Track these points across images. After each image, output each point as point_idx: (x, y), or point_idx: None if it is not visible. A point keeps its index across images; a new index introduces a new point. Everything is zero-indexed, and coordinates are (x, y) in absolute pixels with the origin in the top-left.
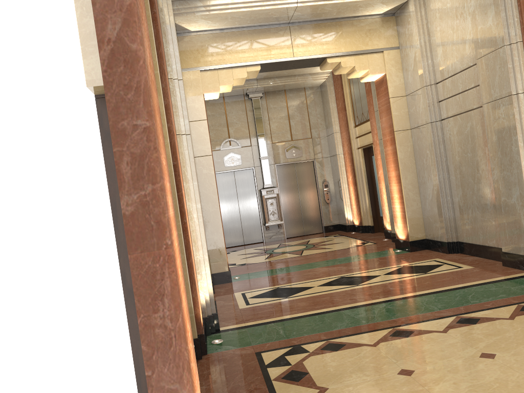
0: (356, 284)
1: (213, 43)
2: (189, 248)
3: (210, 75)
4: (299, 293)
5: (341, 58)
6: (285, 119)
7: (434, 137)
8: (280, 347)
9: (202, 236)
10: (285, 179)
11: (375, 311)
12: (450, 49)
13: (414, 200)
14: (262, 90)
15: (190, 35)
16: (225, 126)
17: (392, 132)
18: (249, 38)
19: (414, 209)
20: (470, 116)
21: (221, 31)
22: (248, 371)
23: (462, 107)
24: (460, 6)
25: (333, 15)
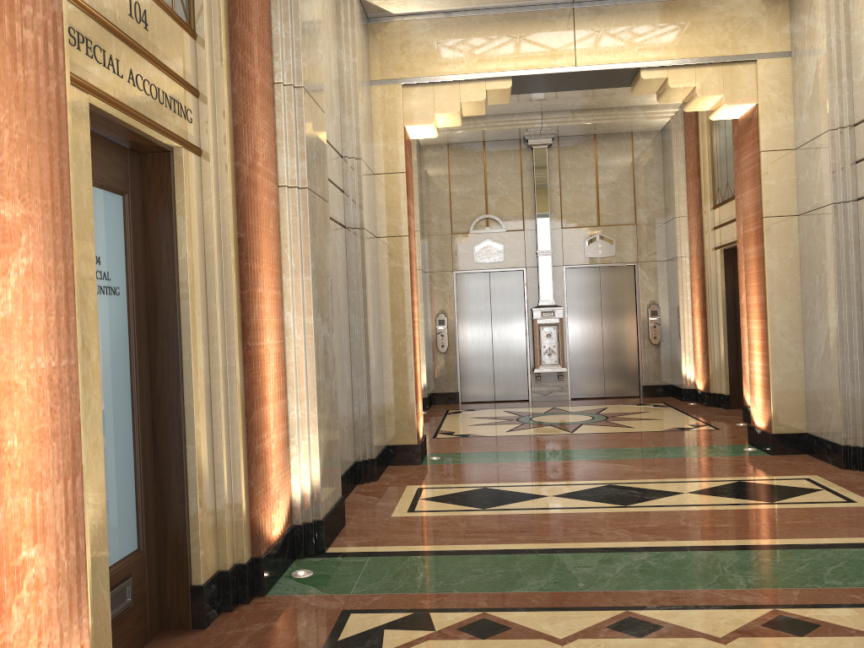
0: (624, 504)
1: (430, 37)
2: (251, 395)
3: (420, 94)
4: (511, 505)
5: (669, 70)
6: (590, 188)
7: (839, 233)
8: (393, 608)
9: (311, 377)
10: (579, 294)
11: (619, 567)
12: None
13: (790, 355)
14: (553, 133)
15: (391, 21)
16: (482, 192)
17: (759, 218)
18: (496, 29)
19: (789, 372)
20: None
21: (446, 15)
22: (298, 647)
23: None
24: None
25: None
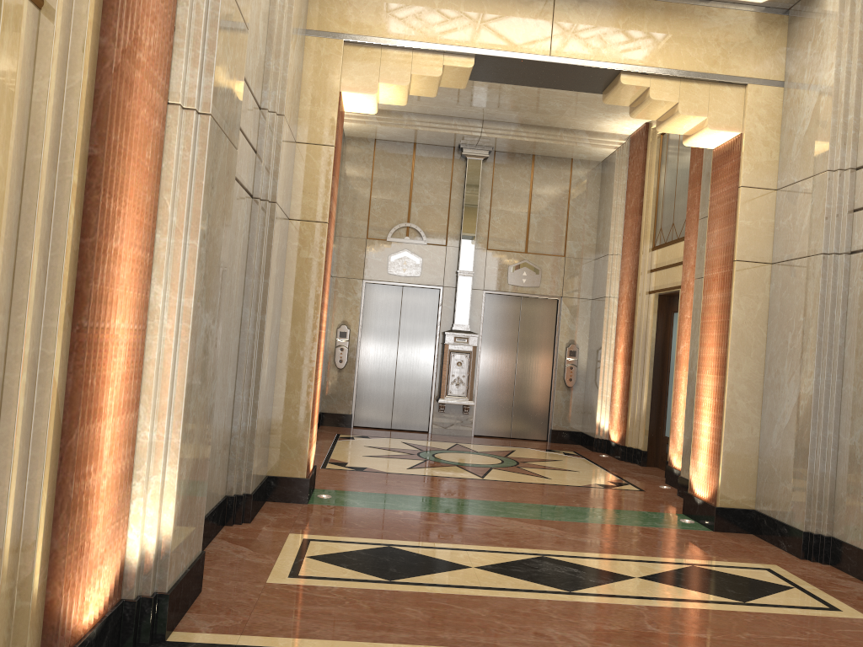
0: (567, 589)
1: None
2: (76, 404)
3: (364, 56)
4: (425, 578)
5: (652, 79)
6: (522, 211)
7: (825, 288)
8: None
9: (179, 384)
10: (496, 323)
11: None
12: None
13: (746, 419)
14: (490, 145)
15: None
16: (407, 198)
17: (729, 261)
18: None
19: (743, 438)
20: None
21: None
22: None
23: None
24: None
25: None
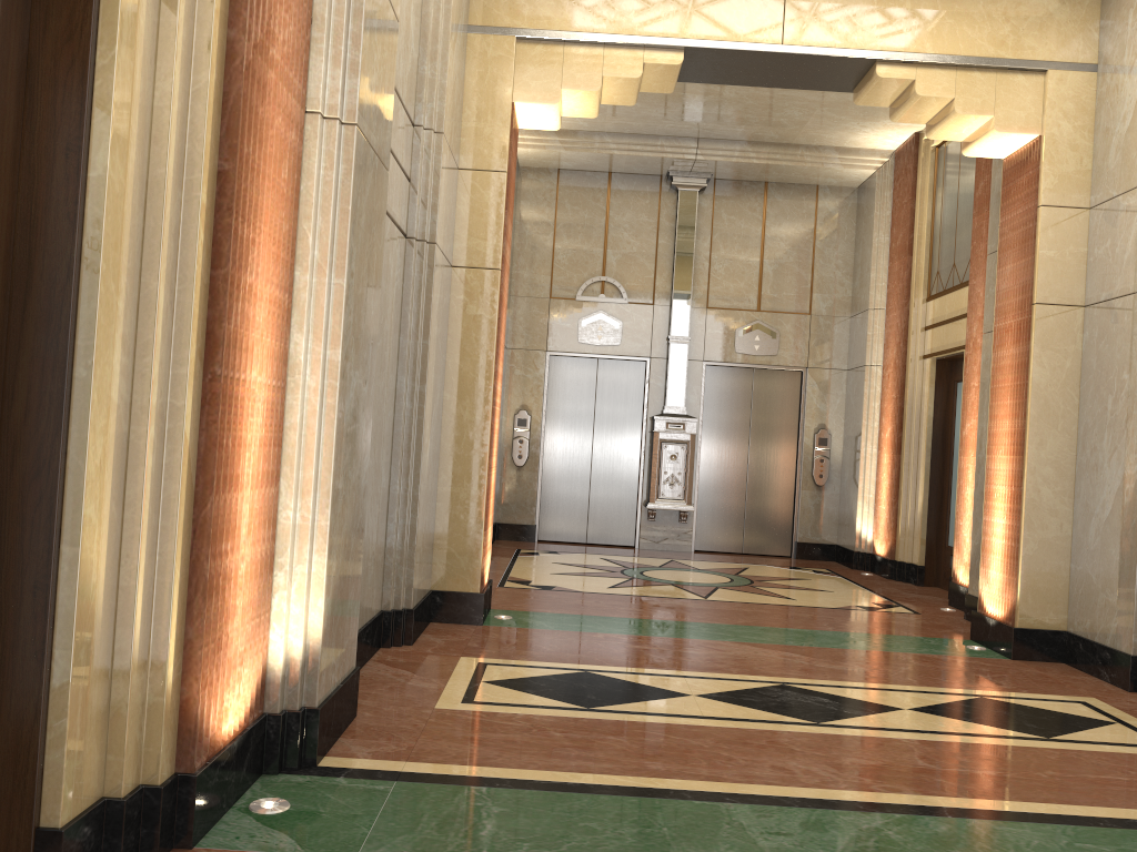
0: (815, 720)
1: None
2: (210, 467)
3: (542, 56)
4: (632, 706)
5: (919, 69)
6: (753, 256)
7: None
8: None
9: (326, 454)
10: (721, 403)
11: (839, 840)
12: None
13: (1053, 512)
14: (709, 171)
15: None
16: (601, 244)
17: (1026, 305)
18: None
19: (1049, 537)
20: None
21: None
22: None
23: None
24: None
25: None
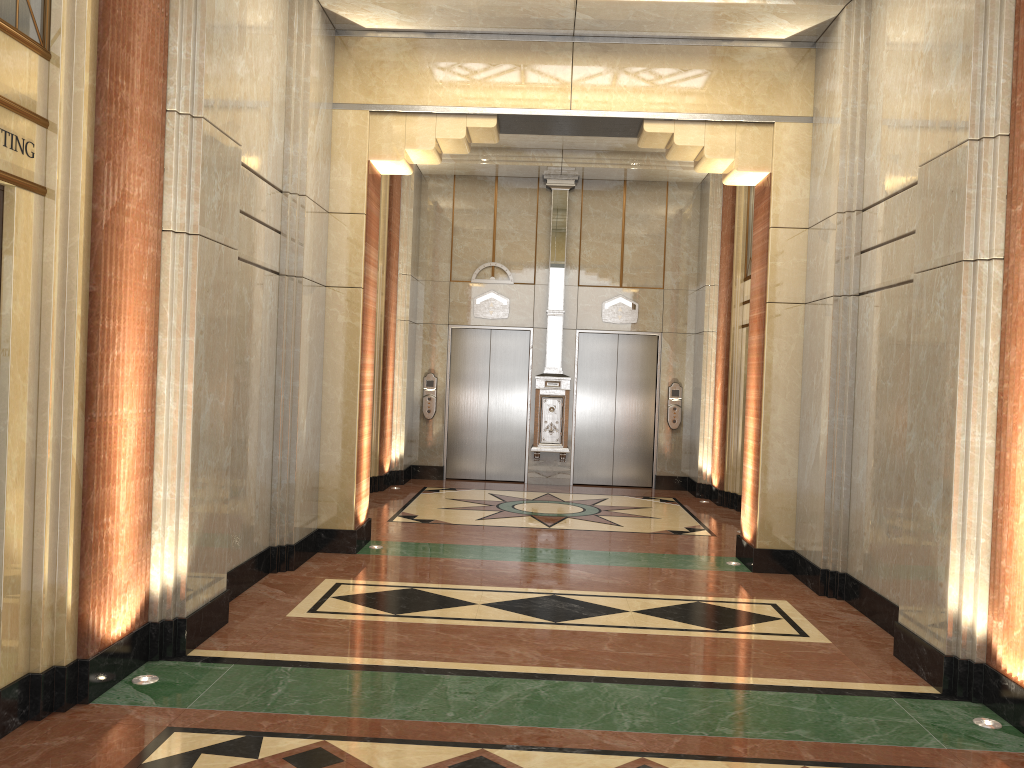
0: (555, 620)
1: (406, 59)
2: (91, 473)
3: (390, 124)
4: (428, 612)
5: (676, 125)
6: (615, 242)
7: (838, 330)
8: (226, 728)
9: (186, 453)
10: (592, 363)
11: (504, 696)
12: (892, 137)
13: (783, 460)
14: (576, 174)
15: (363, 36)
16: (490, 236)
17: (762, 303)
18: (483, 58)
19: (780, 480)
20: (902, 297)
21: (426, 36)
22: None
23: (894, 273)
24: (922, 38)
25: (670, 29)
